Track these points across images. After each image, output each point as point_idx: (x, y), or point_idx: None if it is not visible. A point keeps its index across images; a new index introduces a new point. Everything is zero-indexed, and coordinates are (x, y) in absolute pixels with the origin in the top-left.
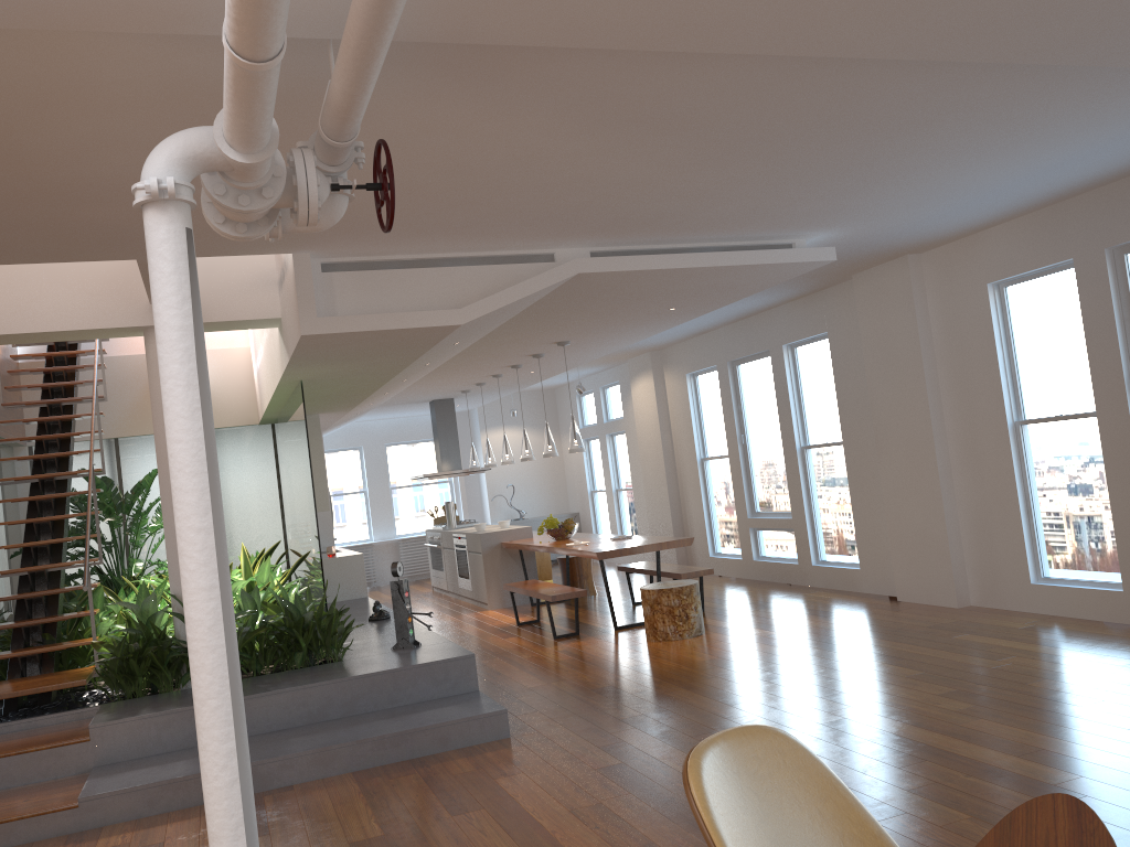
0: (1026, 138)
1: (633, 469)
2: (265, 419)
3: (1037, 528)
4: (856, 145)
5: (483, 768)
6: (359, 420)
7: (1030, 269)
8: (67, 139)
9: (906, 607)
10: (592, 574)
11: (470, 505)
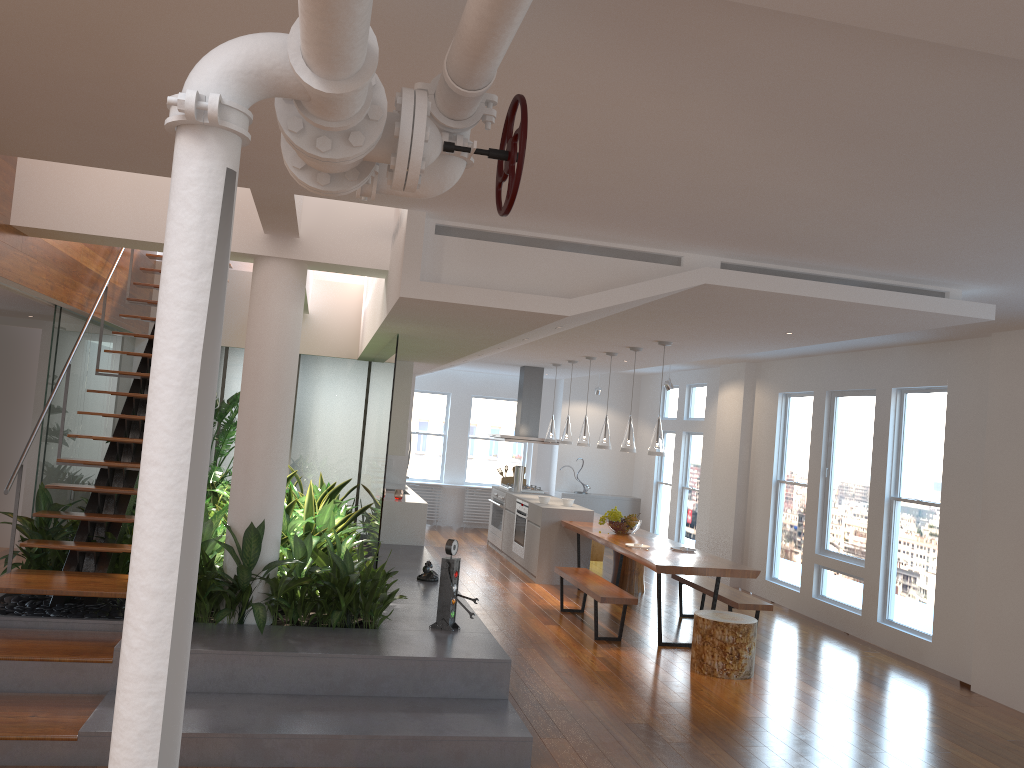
0: None
1: (704, 472)
2: (363, 357)
3: None
4: None
5: None
6: (452, 369)
7: None
8: (170, 42)
9: (982, 702)
10: (643, 571)
11: (539, 469)
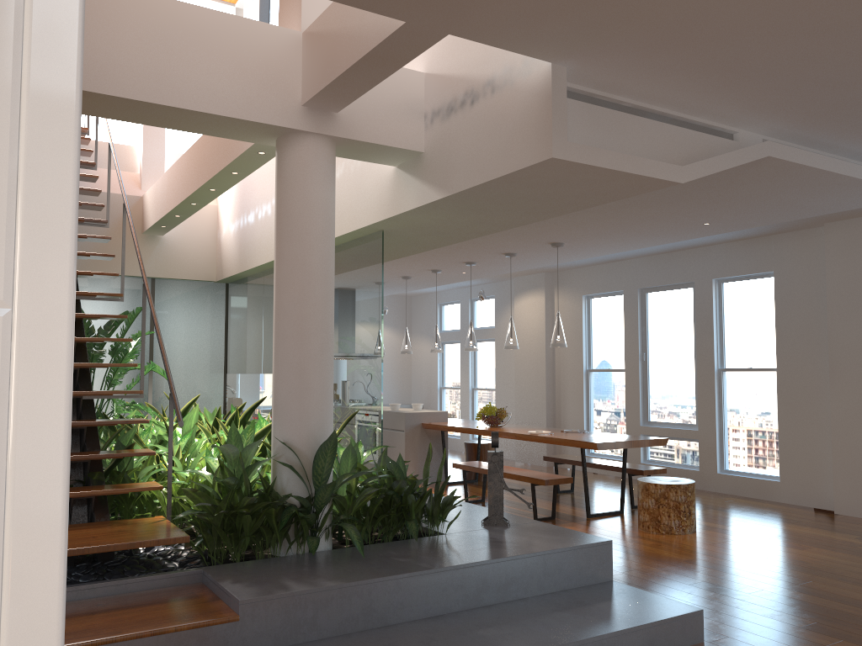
0: None
1: (500, 372)
2: (234, 276)
3: None
4: None
5: None
6: None
7: None
8: None
9: (858, 520)
10: None
11: None
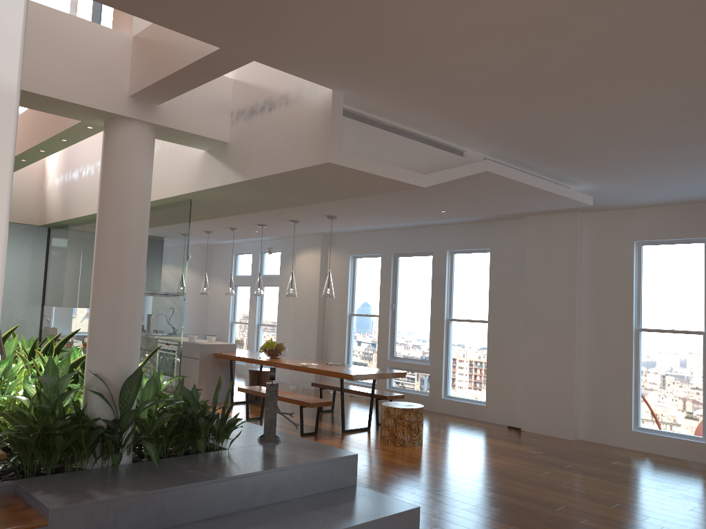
0: None
1: (281, 312)
2: (56, 223)
3: (640, 396)
4: None
5: None
6: None
7: (670, 238)
8: None
9: (536, 435)
10: None
11: None
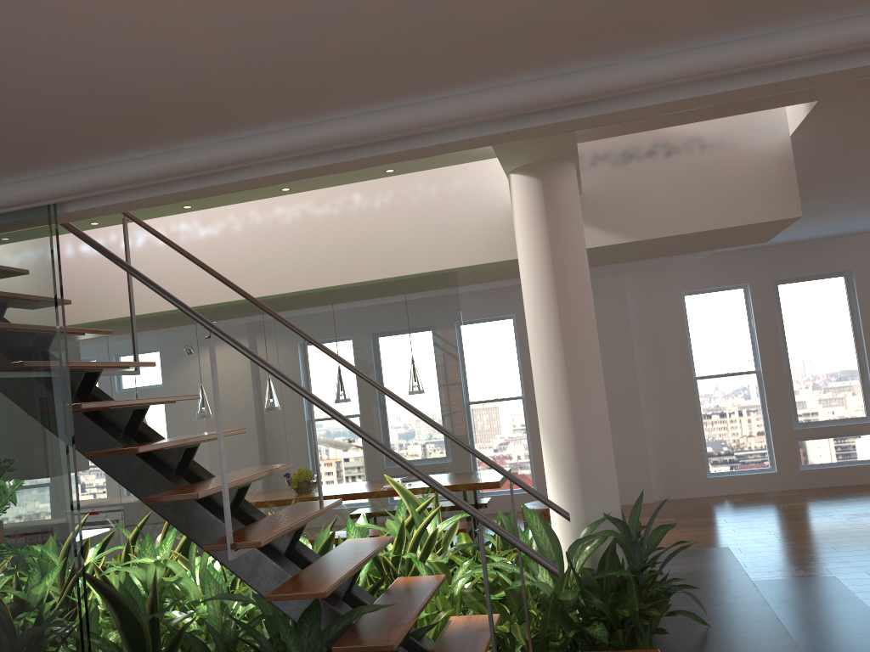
0: None
1: None
2: None
3: (706, 443)
4: None
5: None
6: None
7: (716, 286)
8: None
9: None
10: None
11: None
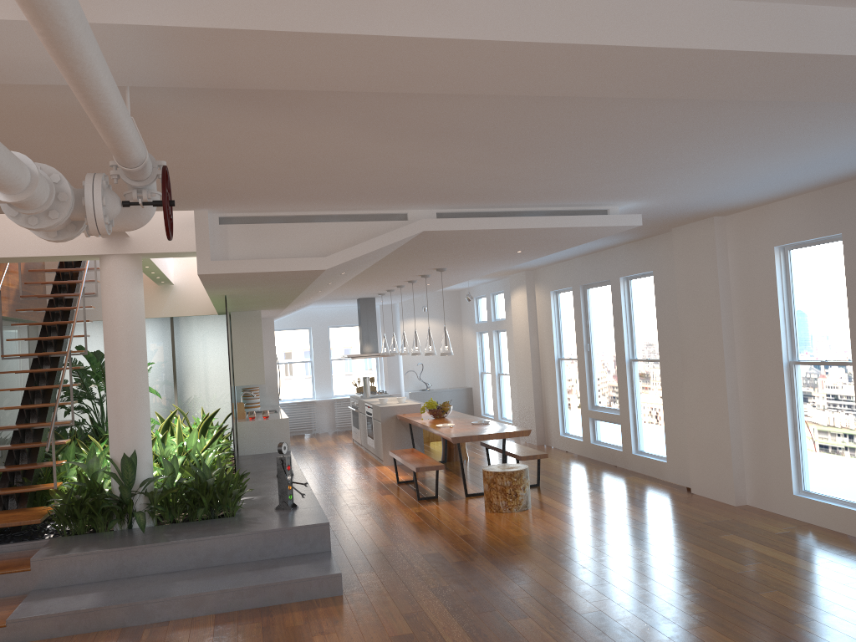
0: (783, 144)
1: (510, 360)
2: (220, 312)
3: (802, 450)
4: (631, 148)
5: (310, 623)
6: (308, 308)
7: (808, 238)
8: None
9: (695, 500)
10: (465, 443)
11: (390, 376)
